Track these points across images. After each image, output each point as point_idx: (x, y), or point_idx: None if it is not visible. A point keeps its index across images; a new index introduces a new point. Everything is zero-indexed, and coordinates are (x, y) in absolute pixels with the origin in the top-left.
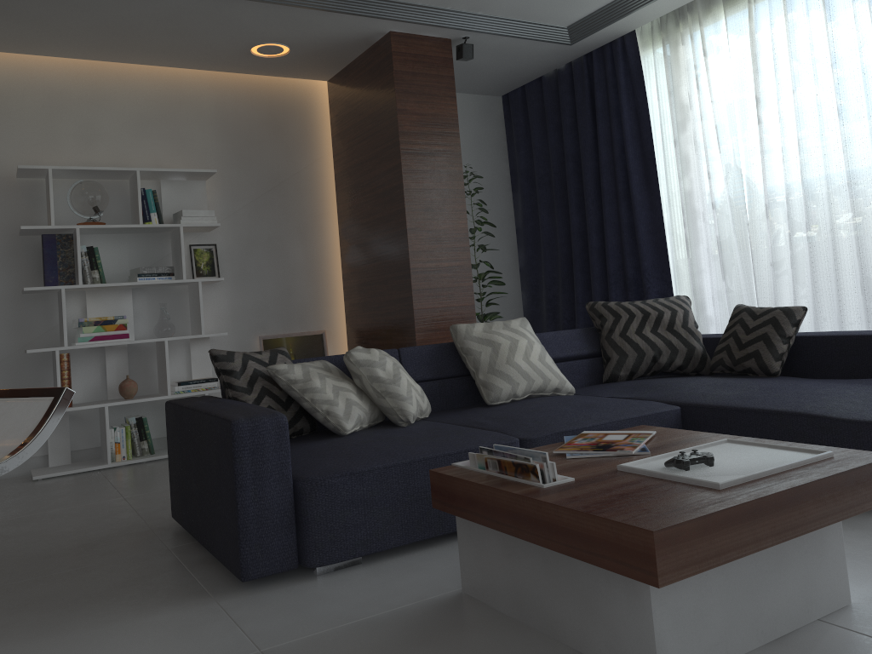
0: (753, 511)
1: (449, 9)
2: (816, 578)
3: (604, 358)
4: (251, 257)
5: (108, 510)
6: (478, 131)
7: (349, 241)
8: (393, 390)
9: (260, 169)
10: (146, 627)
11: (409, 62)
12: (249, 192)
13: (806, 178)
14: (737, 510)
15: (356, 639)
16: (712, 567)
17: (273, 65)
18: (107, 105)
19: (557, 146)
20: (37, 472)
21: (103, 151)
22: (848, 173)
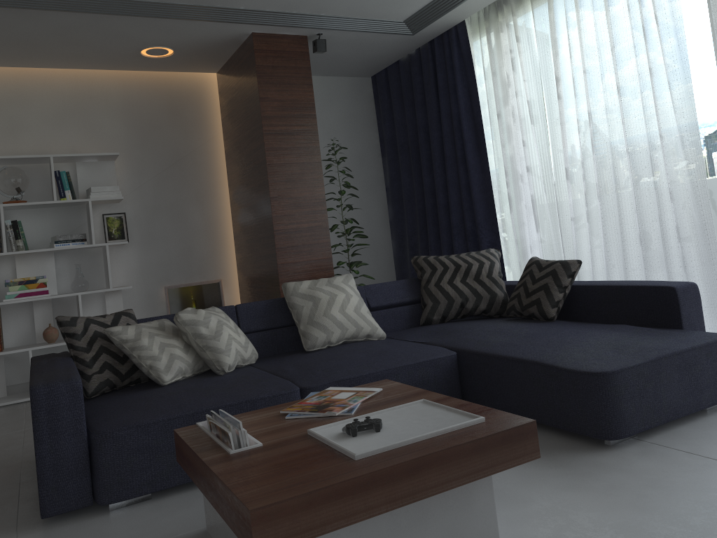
0: (365, 483)
1: (295, 13)
2: (461, 528)
3: (422, 304)
4: (156, 222)
5: (4, 442)
6: (350, 108)
7: (236, 206)
8: (213, 344)
9: (161, 149)
10: None
11: (269, 57)
12: (153, 168)
13: (595, 146)
14: (348, 484)
15: None
16: (316, 536)
17: (165, 63)
18: (29, 102)
19: (412, 118)
20: None
21: (27, 140)
22: (626, 141)
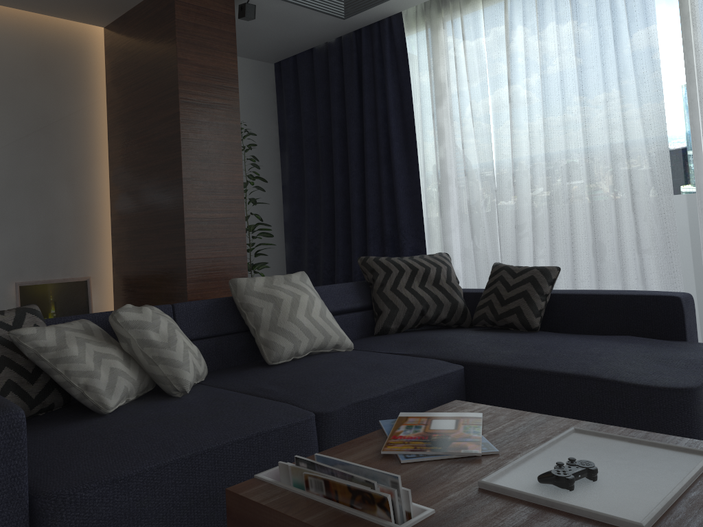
0: None
1: None
2: None
3: (375, 311)
4: (10, 200)
5: None
6: (251, 93)
7: (120, 188)
8: (168, 355)
9: (25, 109)
10: None
11: (191, 13)
12: (12, 131)
13: (549, 152)
14: None
15: None
16: None
17: (45, 1)
18: None
19: (324, 112)
20: None
21: None
22: (586, 150)
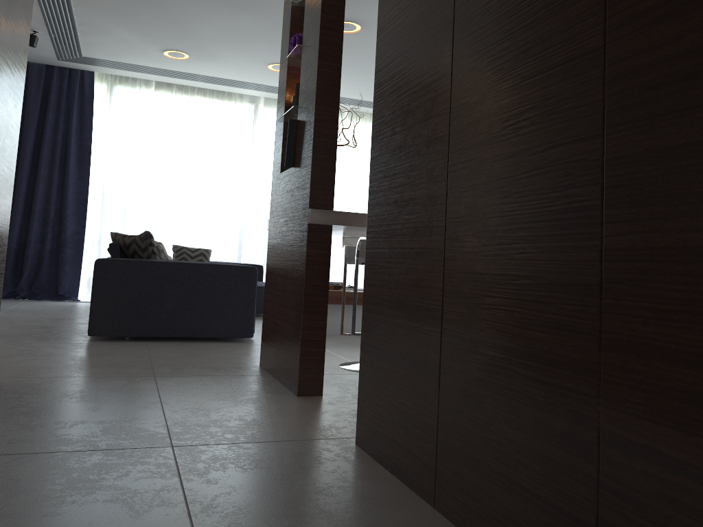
0: None
1: (76, 26)
2: None
3: None
4: None
5: None
6: None
7: None
8: None
9: None
10: None
11: None
12: None
13: (184, 190)
14: None
15: None
16: None
17: None
18: None
19: None
20: None
21: None
22: (205, 193)
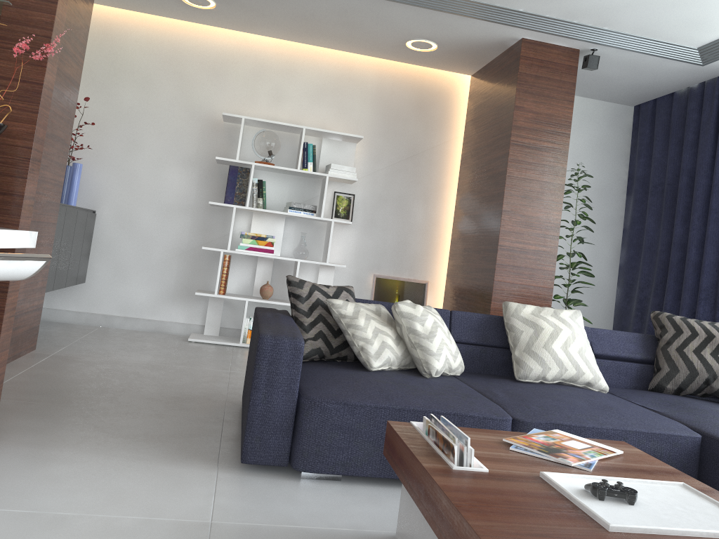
0: None
1: (575, 23)
2: None
3: (655, 367)
4: (380, 210)
5: (212, 377)
6: (603, 135)
7: (461, 211)
8: (425, 344)
9: (401, 141)
10: (158, 472)
11: (534, 66)
12: (389, 157)
13: None
14: None
15: None
16: None
17: (425, 57)
18: (296, 76)
19: (675, 159)
20: (194, 336)
21: (286, 110)
22: None
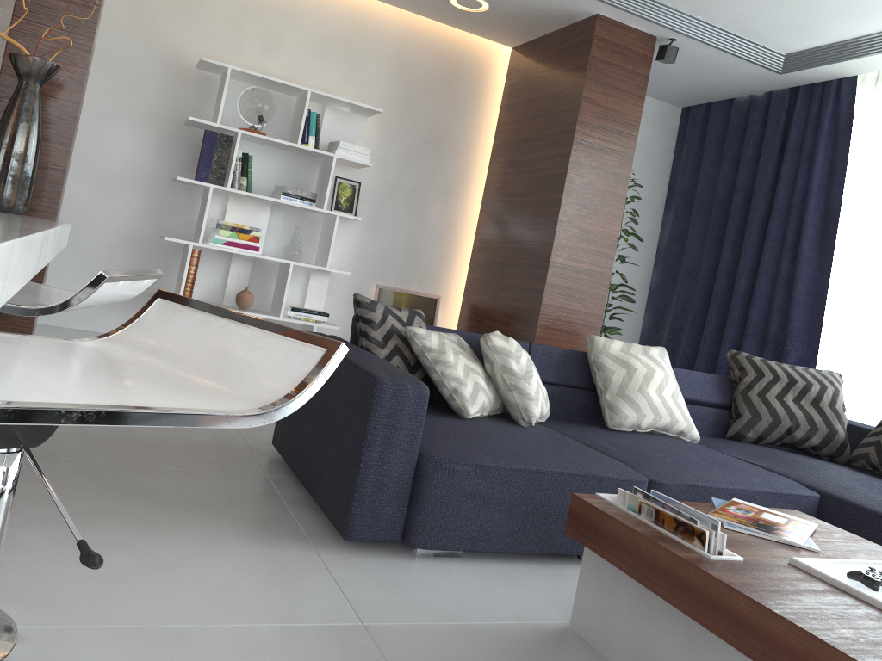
0: None
1: (669, 6)
2: None
3: (733, 412)
4: (390, 204)
5: None
6: (647, 138)
7: (490, 215)
8: (523, 387)
9: (421, 120)
10: (248, 556)
11: (607, 50)
12: (406, 139)
13: None
14: None
15: (460, 645)
16: None
17: (466, 18)
18: (296, 18)
19: (729, 175)
20: None
21: (280, 63)
22: None
